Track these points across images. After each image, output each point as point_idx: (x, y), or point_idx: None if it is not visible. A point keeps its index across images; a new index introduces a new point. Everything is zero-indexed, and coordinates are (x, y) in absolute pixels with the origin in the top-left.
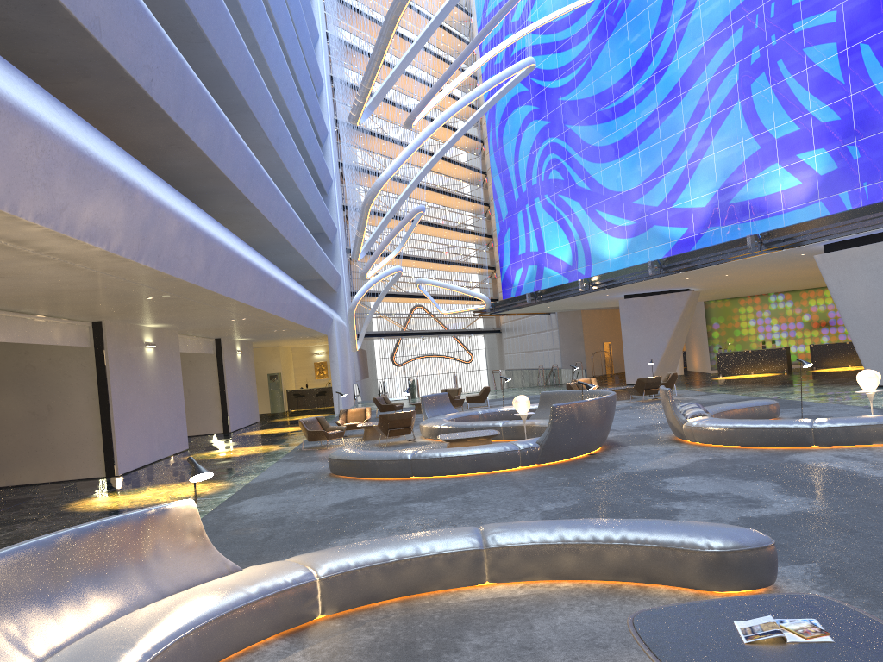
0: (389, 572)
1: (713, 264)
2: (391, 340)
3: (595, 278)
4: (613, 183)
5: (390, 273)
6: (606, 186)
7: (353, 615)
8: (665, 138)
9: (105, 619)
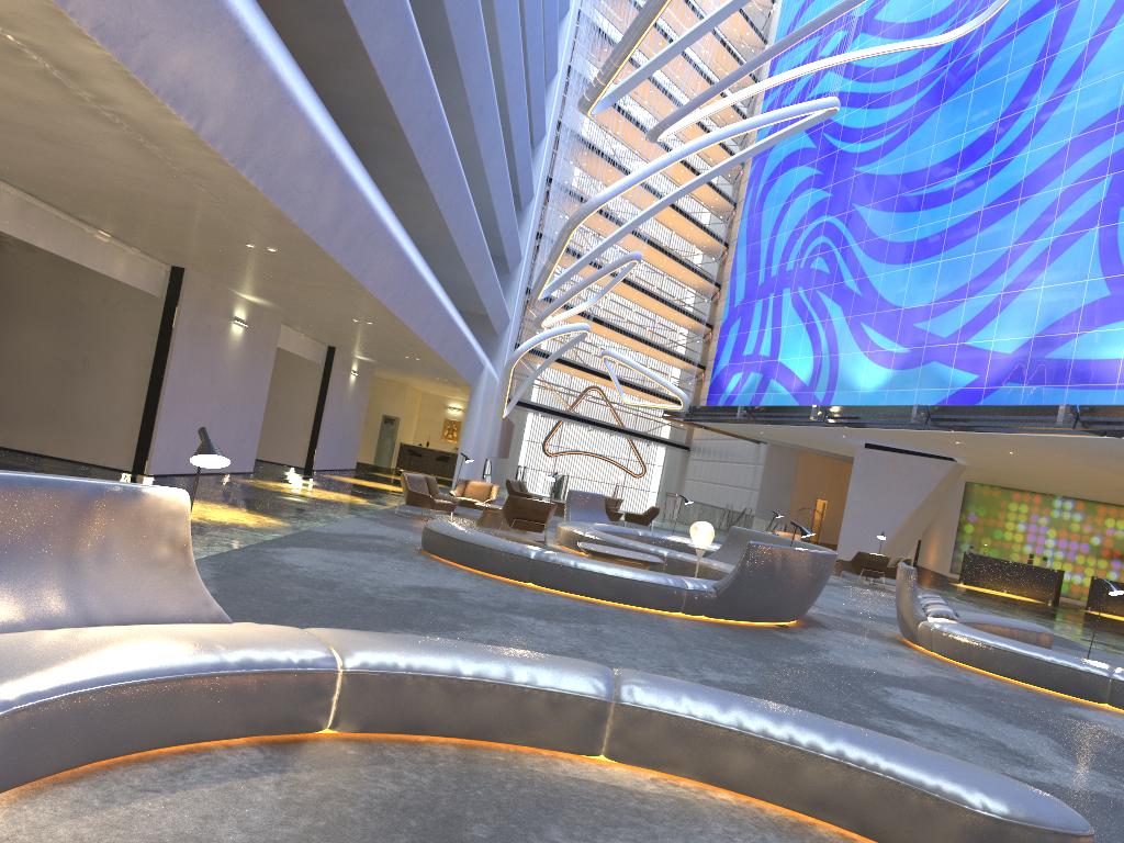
0: (455, 695)
1: (1001, 431)
2: (548, 422)
3: (835, 409)
4: (894, 293)
5: (572, 330)
6: (883, 295)
7: (381, 744)
8: (981, 251)
9: None
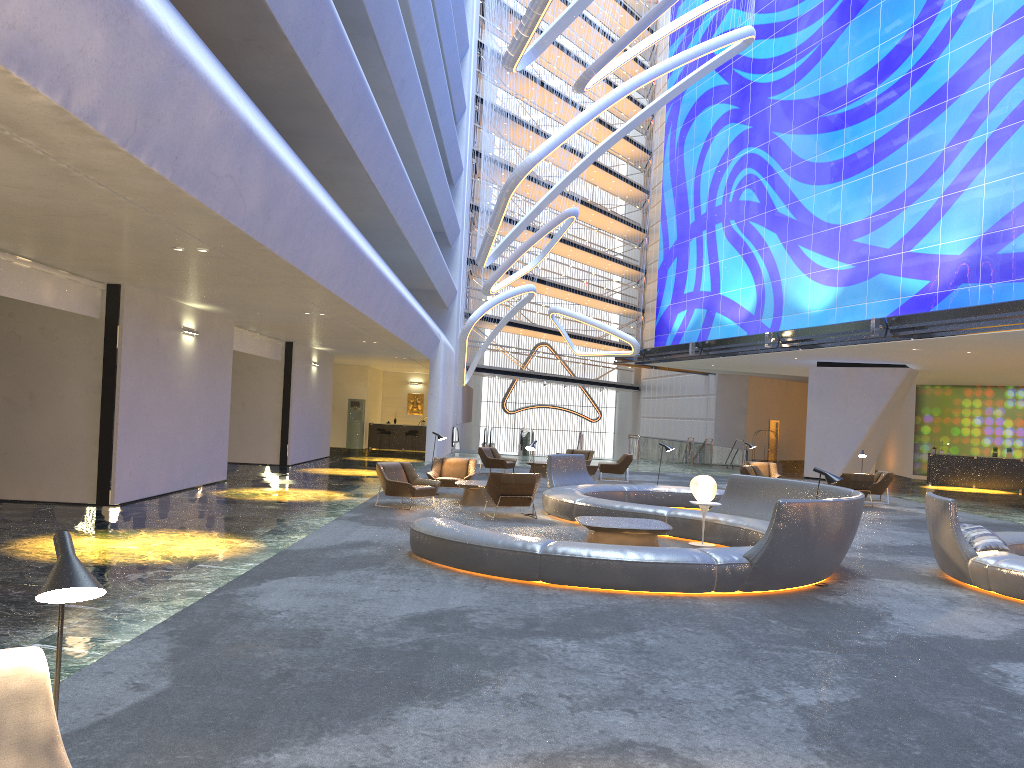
0: None
1: (964, 332)
2: (503, 382)
3: (788, 333)
4: (829, 212)
5: (520, 292)
6: (818, 216)
7: None
8: (914, 158)
9: None
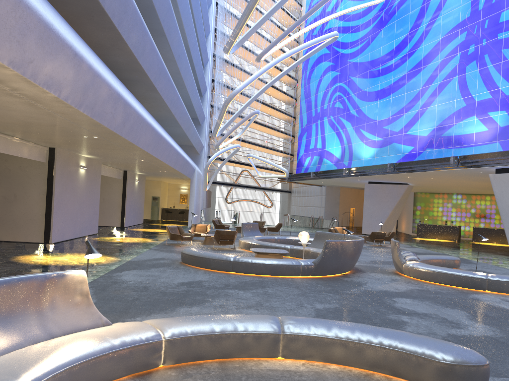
0: (214, 341)
1: (426, 170)
2: (226, 188)
3: (353, 169)
4: (372, 114)
5: (232, 148)
6: (368, 115)
7: (185, 367)
8: (408, 92)
9: (4, 350)
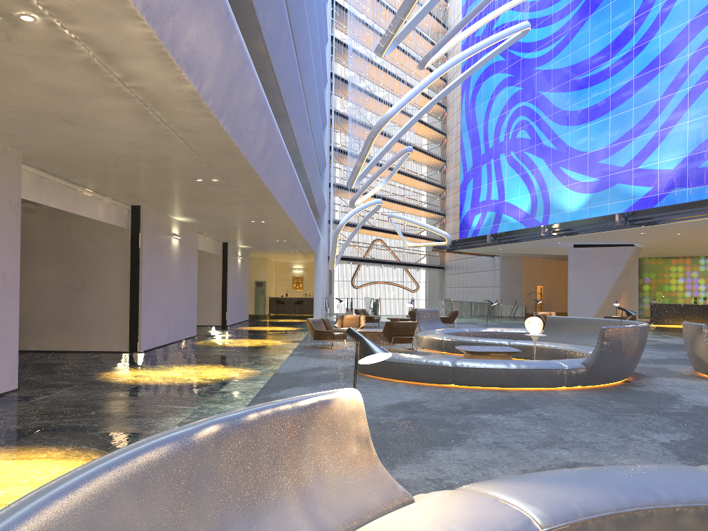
0: (624, 527)
1: (679, 220)
2: (348, 267)
3: (557, 225)
4: (580, 144)
5: (372, 204)
6: (572, 146)
7: None
8: (638, 106)
9: None
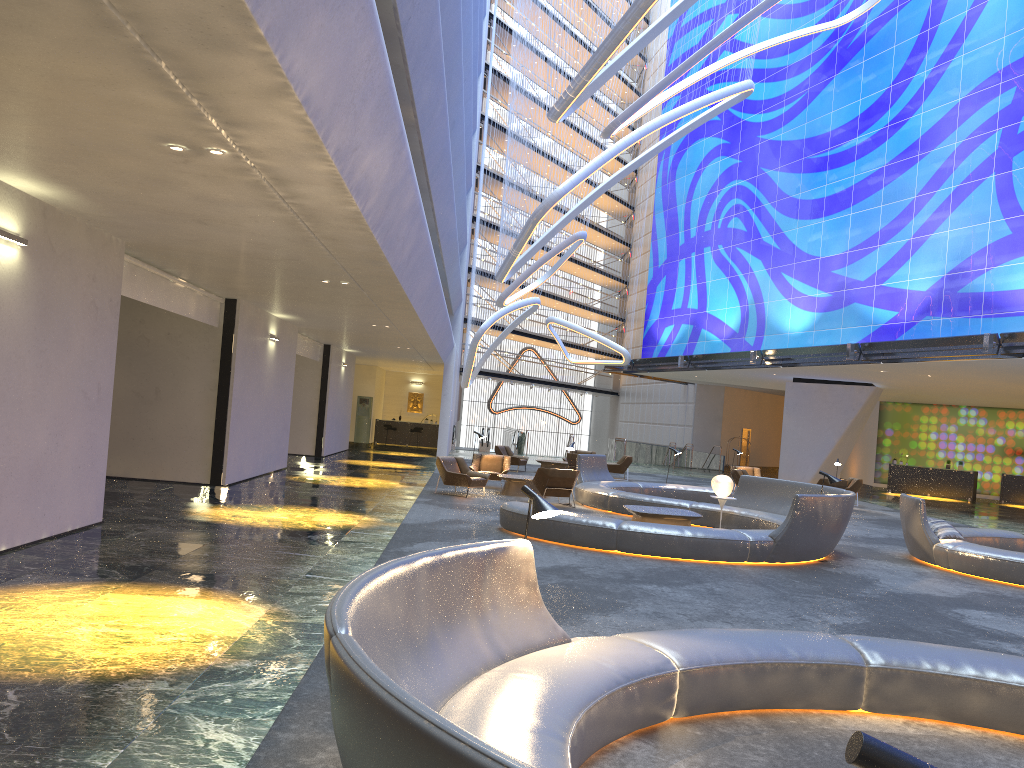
0: (752, 676)
1: (927, 360)
2: (484, 382)
3: (771, 352)
4: (810, 245)
5: (526, 304)
6: (800, 247)
7: (707, 722)
8: (888, 203)
9: (460, 678)
